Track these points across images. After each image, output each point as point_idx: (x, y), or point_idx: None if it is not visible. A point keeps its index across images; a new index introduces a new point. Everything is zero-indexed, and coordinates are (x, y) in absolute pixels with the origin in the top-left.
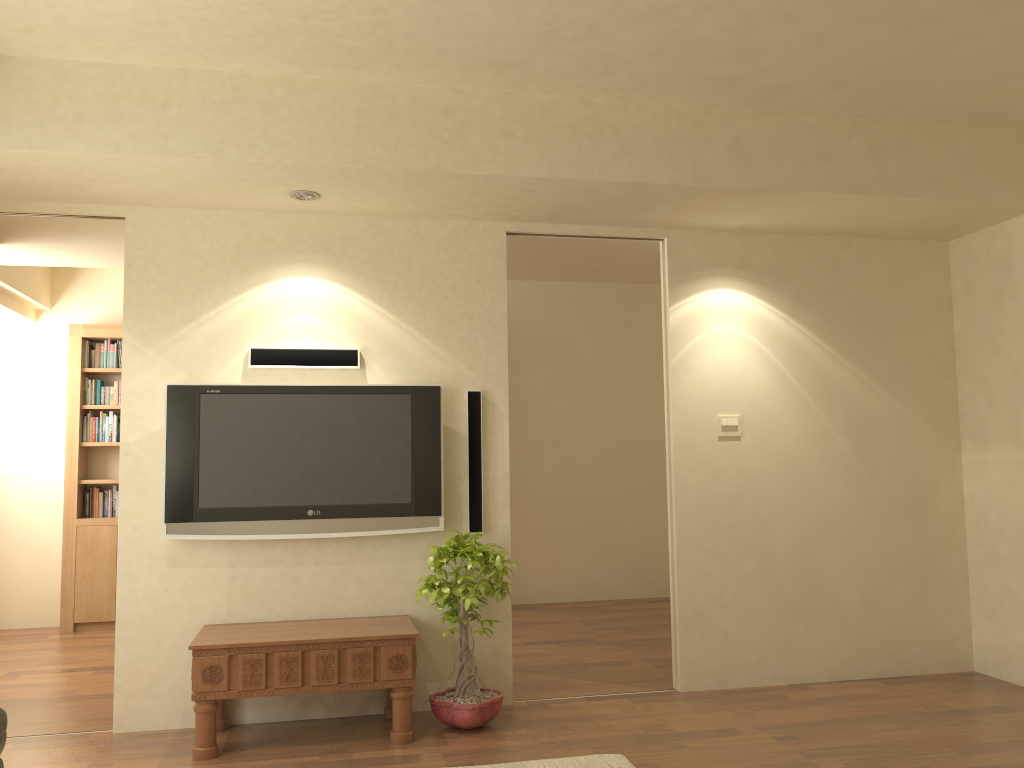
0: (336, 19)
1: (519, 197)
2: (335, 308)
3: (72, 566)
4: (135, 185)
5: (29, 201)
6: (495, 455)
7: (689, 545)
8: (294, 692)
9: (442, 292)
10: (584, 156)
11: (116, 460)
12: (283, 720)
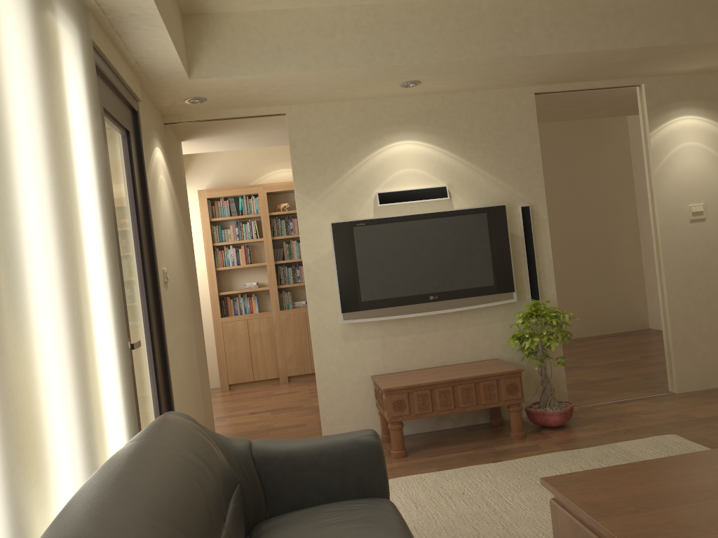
0: None
1: (556, 67)
2: (427, 159)
3: (222, 348)
4: (302, 91)
5: (224, 110)
6: (542, 248)
7: (675, 296)
8: (450, 412)
9: (496, 140)
10: (610, 32)
11: (236, 277)
12: (426, 431)
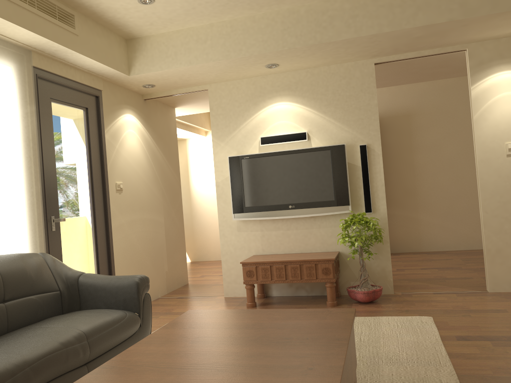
0: None
1: (370, 45)
2: (295, 114)
3: None
4: (205, 76)
5: (174, 89)
6: (376, 175)
7: (490, 215)
8: (282, 282)
9: (344, 99)
10: (396, 18)
11: None
12: (288, 295)
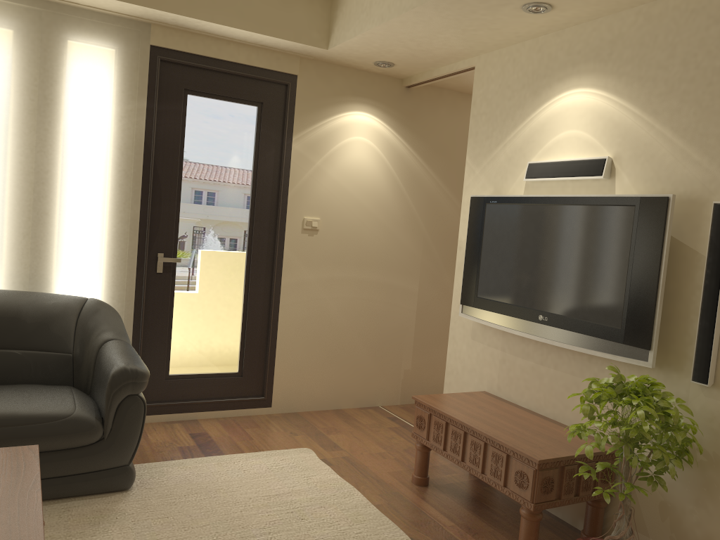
0: None
1: None
2: (596, 116)
3: None
4: (441, 40)
5: (435, 68)
6: None
7: None
8: (457, 463)
9: (705, 78)
10: None
11: None
12: None
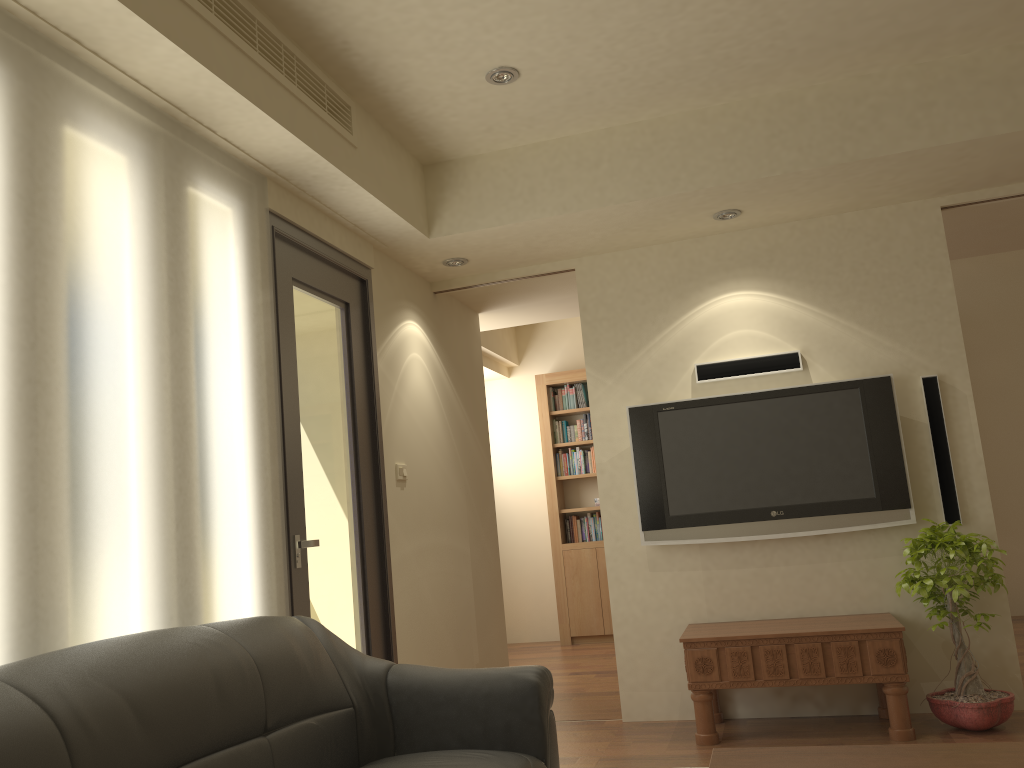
0: (737, 43)
1: (950, 166)
2: (770, 316)
3: (563, 586)
4: (580, 238)
5: (500, 270)
6: (963, 441)
7: None
8: (783, 684)
9: (878, 281)
10: (1021, 105)
11: (586, 490)
12: (774, 716)
